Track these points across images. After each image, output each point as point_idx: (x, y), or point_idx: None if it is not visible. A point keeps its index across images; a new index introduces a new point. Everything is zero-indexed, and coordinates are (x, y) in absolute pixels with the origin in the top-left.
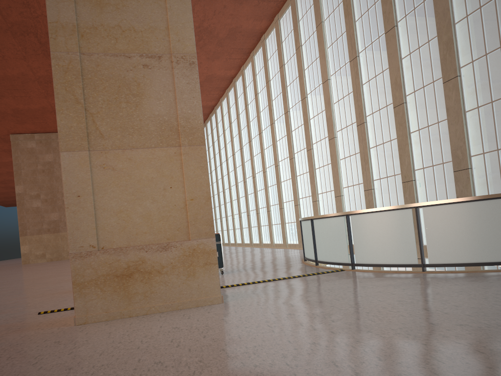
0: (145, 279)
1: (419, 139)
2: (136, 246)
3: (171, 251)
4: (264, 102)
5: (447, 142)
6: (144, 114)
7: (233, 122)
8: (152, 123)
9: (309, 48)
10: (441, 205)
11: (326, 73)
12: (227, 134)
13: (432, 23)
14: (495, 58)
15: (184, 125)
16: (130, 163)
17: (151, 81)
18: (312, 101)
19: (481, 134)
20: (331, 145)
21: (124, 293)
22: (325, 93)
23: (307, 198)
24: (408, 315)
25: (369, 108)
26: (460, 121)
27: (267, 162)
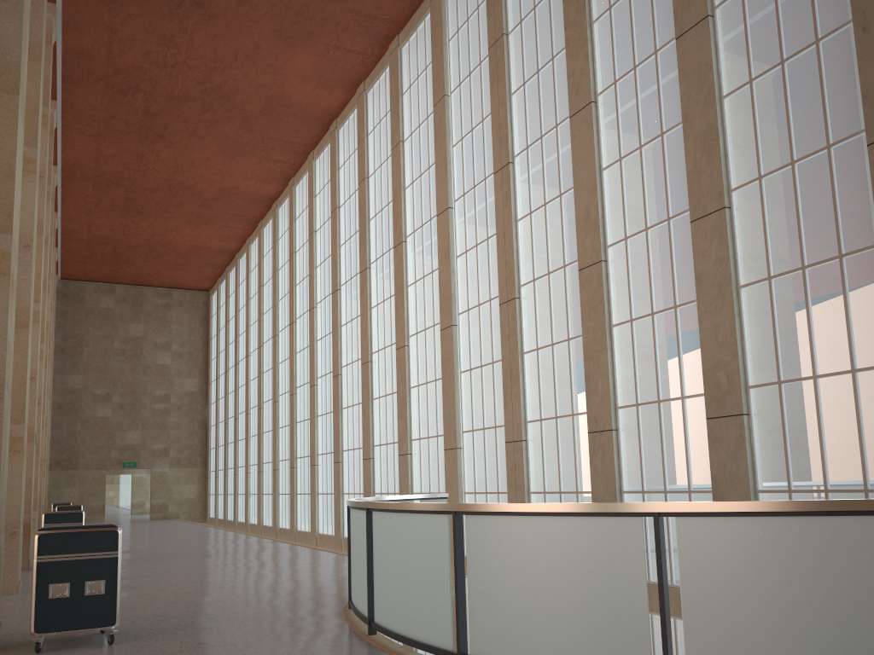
0: None
1: (631, 341)
2: None
3: None
4: (326, 248)
5: (695, 351)
6: None
7: (266, 284)
8: None
9: (417, 147)
10: (733, 516)
11: (445, 194)
12: (253, 306)
13: (672, 97)
14: (814, 172)
15: None
16: None
17: None
18: (416, 250)
19: (774, 339)
20: (445, 340)
21: None
22: (441, 235)
23: (389, 445)
24: None
25: (528, 270)
26: (726, 305)
27: (321, 366)
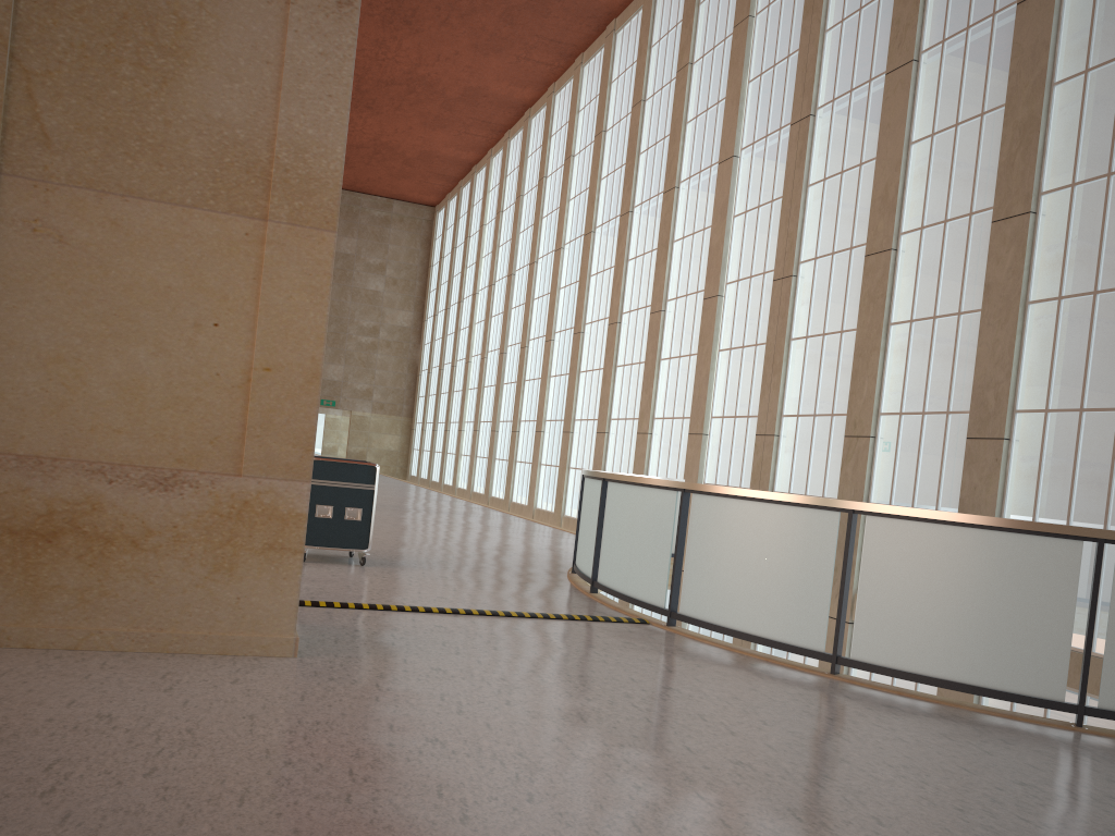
0: (92, 555)
1: (907, 344)
2: (85, 462)
3: (181, 495)
4: (583, 178)
5: (970, 365)
6: (181, 109)
7: (506, 211)
8: (199, 140)
9: (708, 74)
10: (913, 520)
11: (732, 140)
12: (487, 235)
13: (1001, 72)
14: None
15: (287, 165)
16: (113, 233)
17: (220, 22)
18: (688, 200)
19: (1051, 365)
20: (707, 311)
21: (22, 582)
22: (720, 188)
23: (627, 421)
24: (741, 826)
25: (811, 246)
26: (1010, 321)
27: (561, 319)
